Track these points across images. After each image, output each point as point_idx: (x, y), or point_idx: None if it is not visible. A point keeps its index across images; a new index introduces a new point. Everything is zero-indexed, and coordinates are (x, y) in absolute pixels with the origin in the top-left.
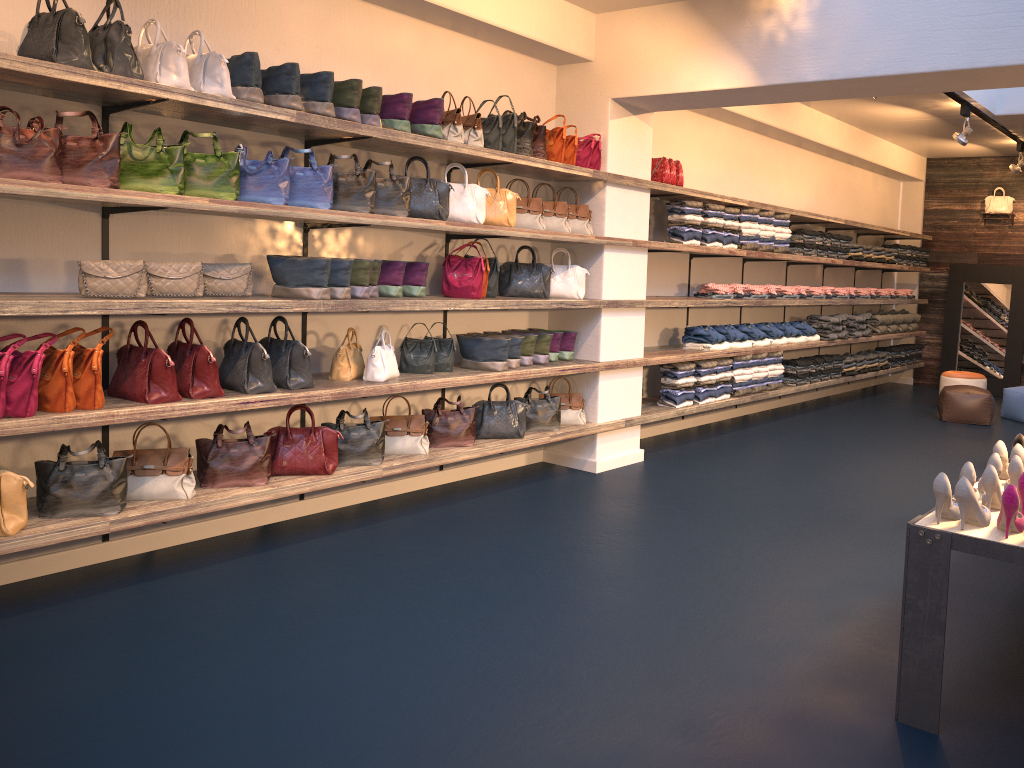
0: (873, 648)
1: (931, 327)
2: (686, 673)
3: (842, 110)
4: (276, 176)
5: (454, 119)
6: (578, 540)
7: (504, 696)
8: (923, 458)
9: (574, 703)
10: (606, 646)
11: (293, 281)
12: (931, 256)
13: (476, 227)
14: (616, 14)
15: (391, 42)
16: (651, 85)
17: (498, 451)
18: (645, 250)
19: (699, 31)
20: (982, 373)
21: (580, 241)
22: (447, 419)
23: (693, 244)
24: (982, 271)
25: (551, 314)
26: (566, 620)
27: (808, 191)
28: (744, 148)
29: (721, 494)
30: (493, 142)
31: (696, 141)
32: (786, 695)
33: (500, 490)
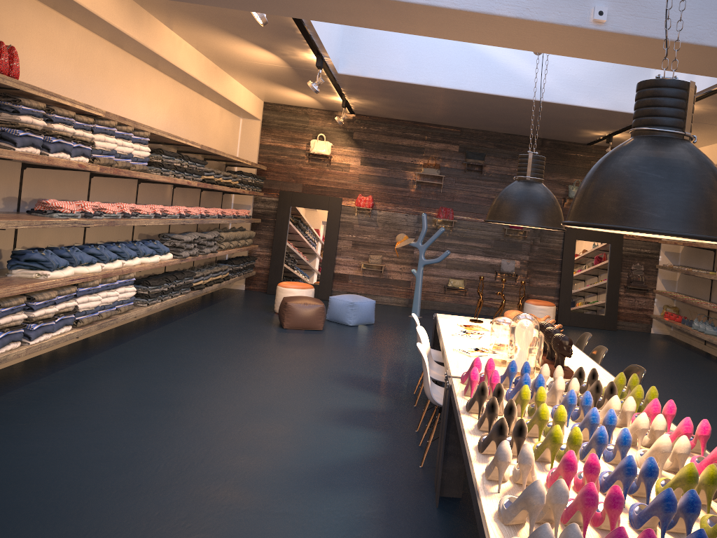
0: None
1: (262, 242)
2: None
3: (205, 41)
4: None
5: None
6: None
7: None
8: (285, 376)
9: None
10: None
11: None
12: (265, 183)
13: None
14: None
15: None
16: None
17: None
18: None
19: None
20: (303, 280)
21: None
22: None
23: (30, 152)
24: (306, 198)
25: None
26: None
27: (163, 113)
28: (98, 56)
29: (66, 480)
30: None
31: (38, 34)
32: None
33: None
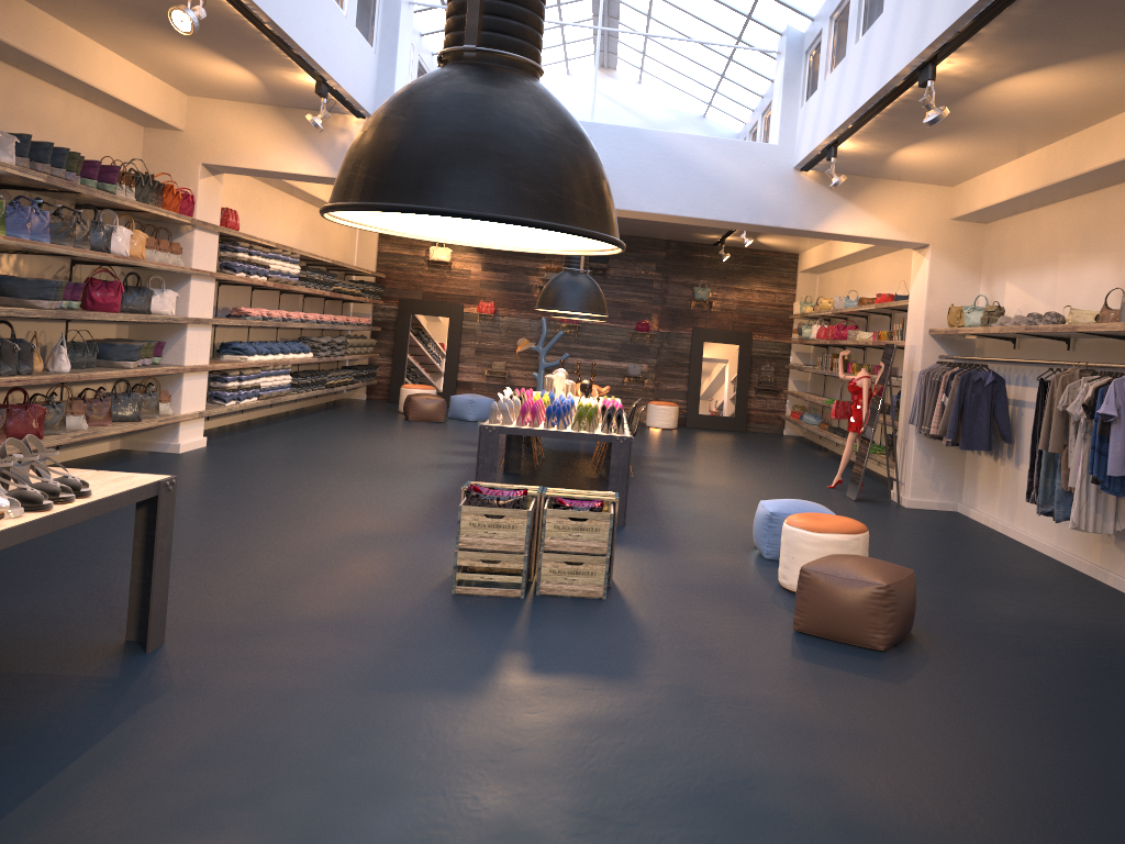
0: (447, 502)
1: (383, 351)
2: (365, 513)
3: None
4: (25, 219)
5: (121, 179)
6: (226, 480)
7: (282, 524)
8: (412, 439)
9: (321, 523)
10: (311, 510)
11: (26, 295)
12: (384, 291)
13: (129, 259)
14: (209, 100)
15: (49, 108)
16: (241, 160)
17: (130, 430)
18: (214, 280)
19: (286, 130)
20: None
21: (182, 272)
22: (92, 405)
23: (242, 276)
24: (426, 306)
25: (132, 327)
26: (274, 505)
27: (296, 232)
28: (257, 195)
29: (293, 459)
30: (138, 196)
31: (227, 189)
32: (420, 514)
33: (118, 463)
